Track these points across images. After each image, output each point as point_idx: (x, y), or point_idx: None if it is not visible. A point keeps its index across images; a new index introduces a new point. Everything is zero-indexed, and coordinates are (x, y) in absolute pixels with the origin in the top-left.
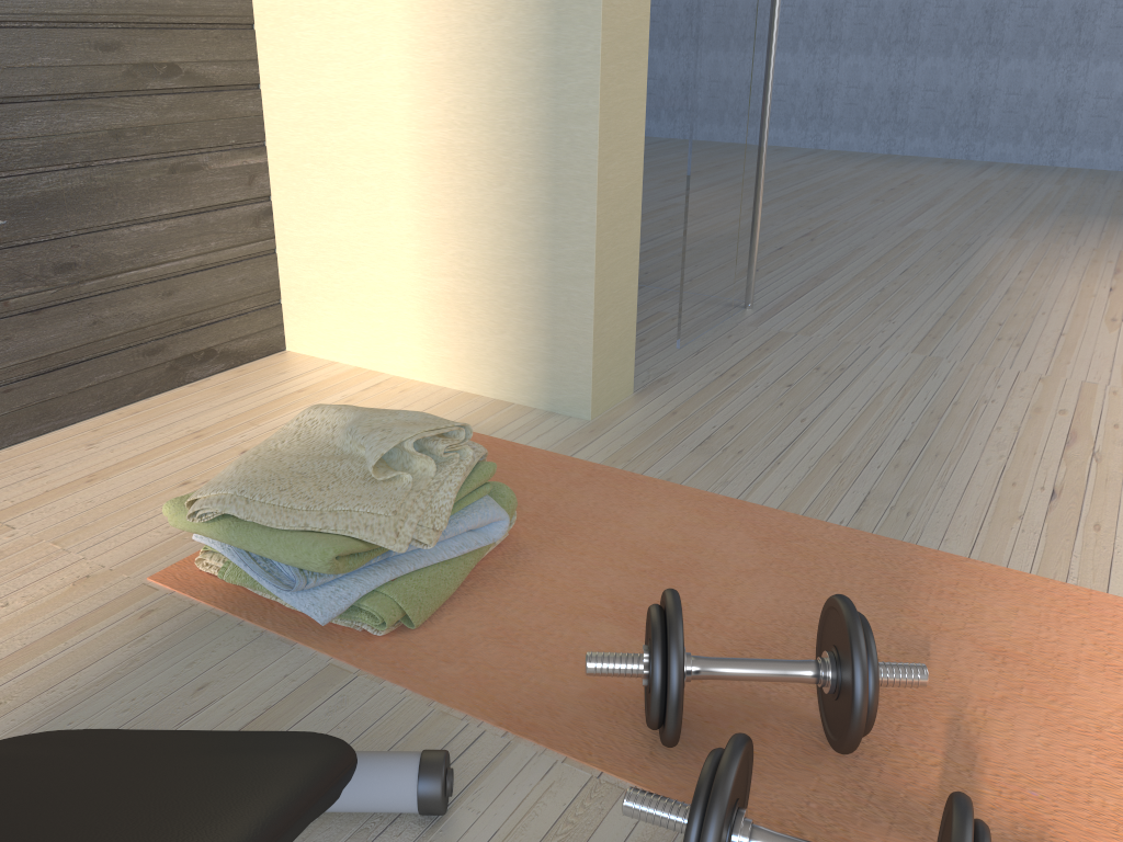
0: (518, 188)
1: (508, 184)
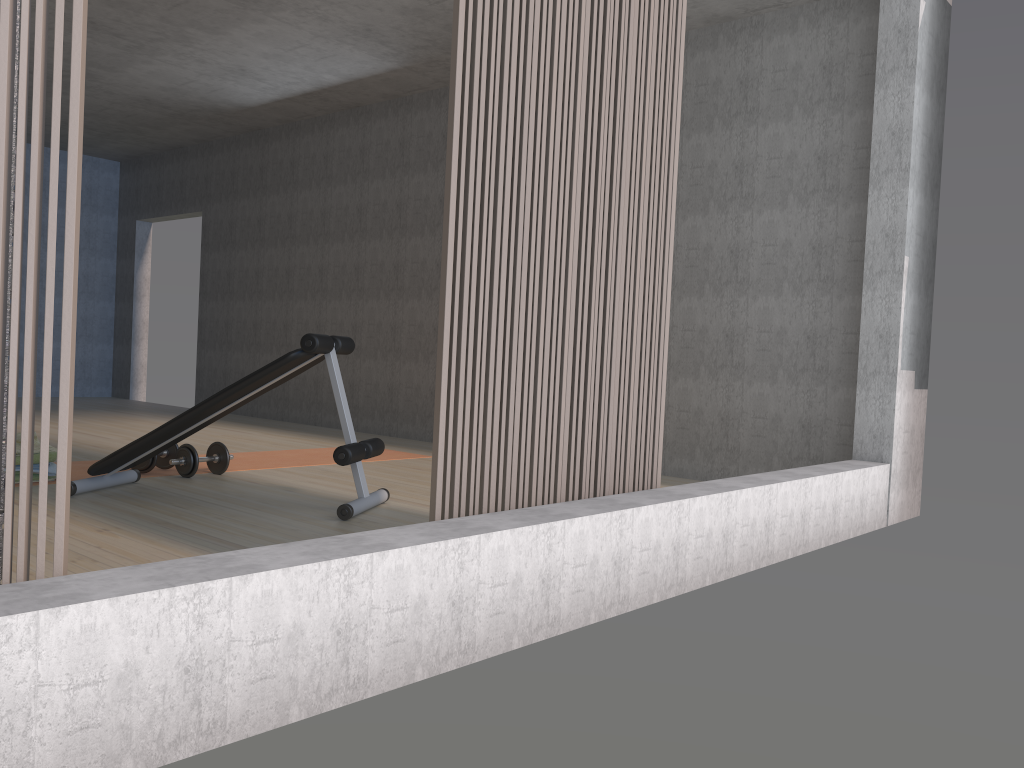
0: None
1: None
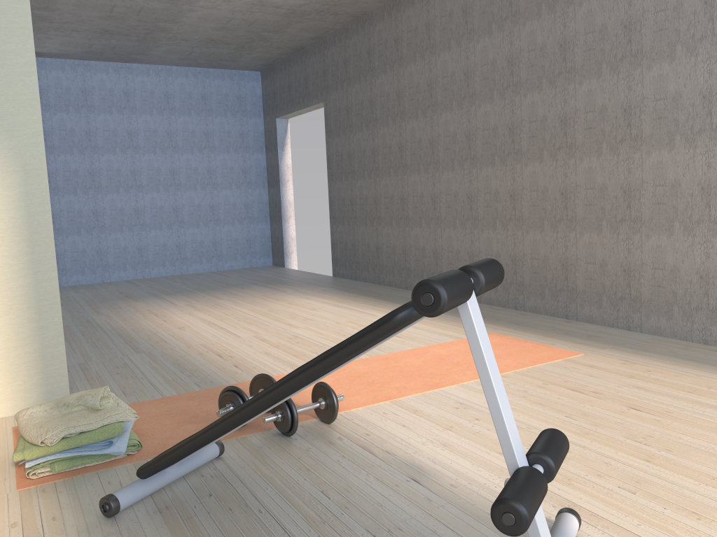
0: (18, 314)
1: (12, 313)
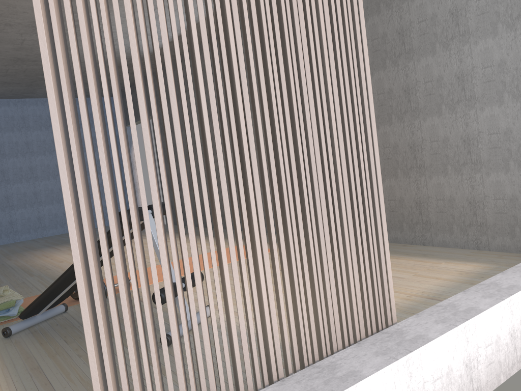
0: None
1: None
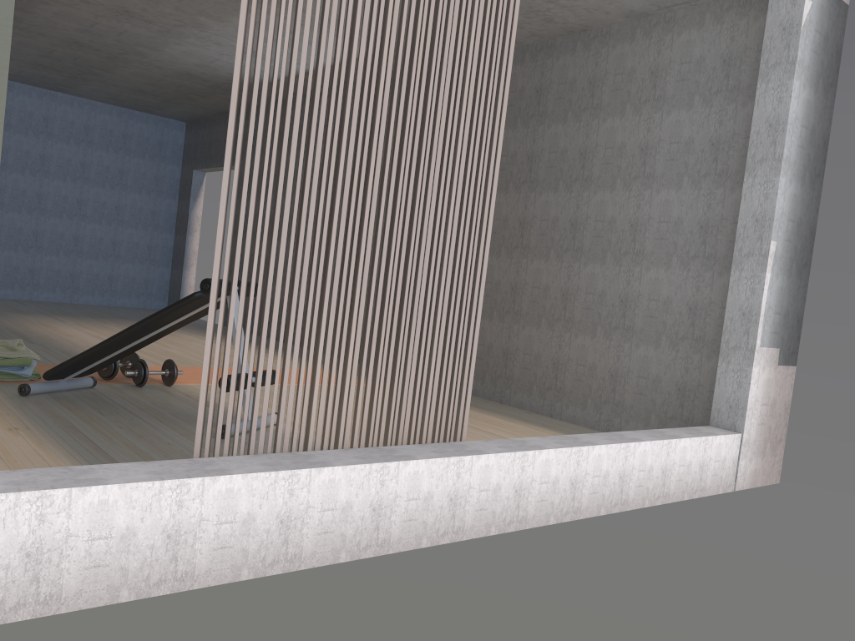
0: None
1: None
